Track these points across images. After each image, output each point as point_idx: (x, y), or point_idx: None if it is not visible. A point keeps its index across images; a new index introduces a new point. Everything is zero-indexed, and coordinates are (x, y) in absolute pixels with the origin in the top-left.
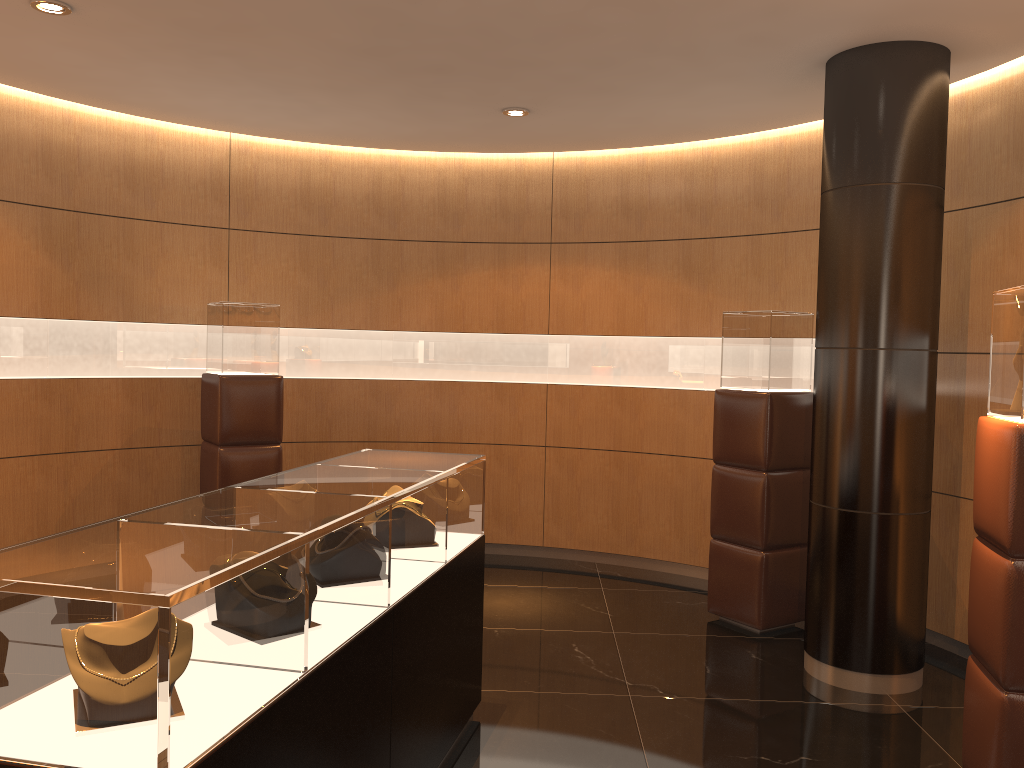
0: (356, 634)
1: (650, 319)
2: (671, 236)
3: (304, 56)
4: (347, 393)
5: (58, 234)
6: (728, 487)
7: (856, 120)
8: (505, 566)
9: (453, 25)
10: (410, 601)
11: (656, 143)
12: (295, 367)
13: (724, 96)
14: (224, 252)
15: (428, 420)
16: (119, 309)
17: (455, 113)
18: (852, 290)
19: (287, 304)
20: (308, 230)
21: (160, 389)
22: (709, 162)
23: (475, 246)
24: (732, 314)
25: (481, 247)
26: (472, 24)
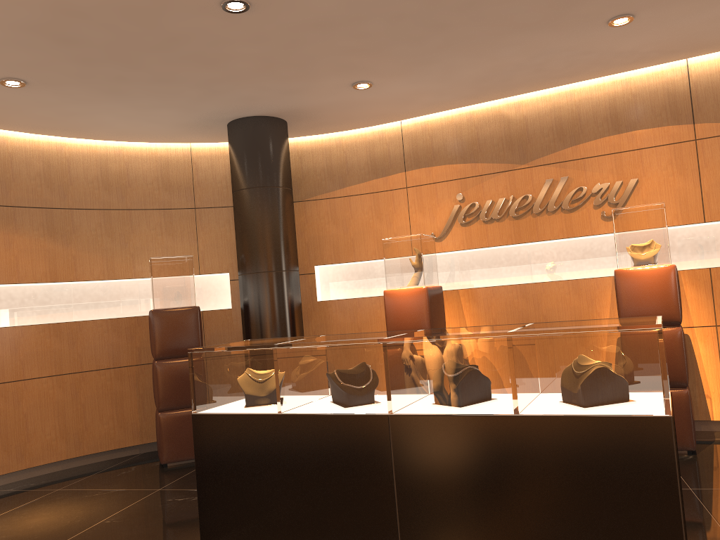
0: None
1: (22, 269)
2: (35, 204)
3: None
4: None
5: None
6: (173, 372)
7: (271, 153)
8: None
9: (171, 29)
10: None
11: (28, 131)
12: None
13: (157, 117)
14: None
15: None
16: None
17: None
18: (279, 240)
19: None
20: None
21: None
22: (63, 153)
23: None
24: (159, 258)
25: None
26: (182, 34)
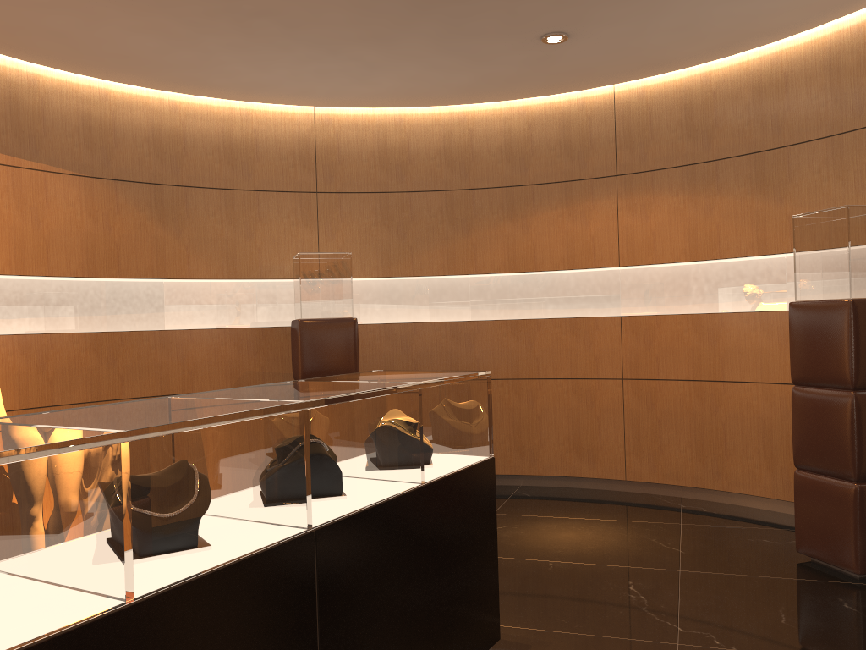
0: (240, 558)
1: (724, 241)
2: (741, 151)
3: (328, 3)
4: (429, 335)
5: (169, 206)
6: (810, 410)
7: None
8: (584, 499)
9: None
10: (351, 523)
11: (717, 56)
12: (381, 313)
13: None
14: (313, 213)
15: (506, 358)
16: (224, 268)
17: (497, 50)
18: None
19: (371, 256)
20: (387, 188)
21: (262, 337)
22: (778, 66)
23: (542, 187)
24: (803, 216)
25: (548, 187)
26: None
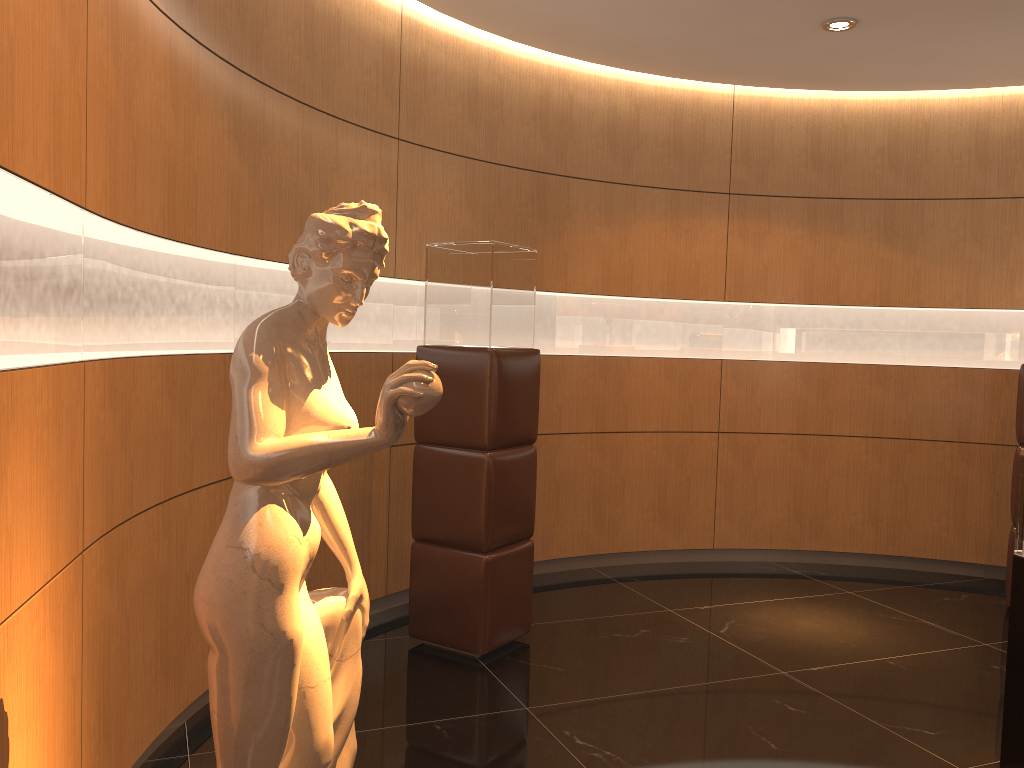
0: None
1: (843, 286)
2: (870, 195)
3: None
4: None
5: (246, 116)
6: None
7: None
8: (701, 577)
9: None
10: None
11: (870, 88)
12: None
13: None
14: (393, 172)
15: (591, 405)
16: None
17: (767, 15)
18: None
19: None
20: (474, 152)
21: None
22: (919, 116)
23: (646, 191)
24: None
25: (652, 193)
26: None
